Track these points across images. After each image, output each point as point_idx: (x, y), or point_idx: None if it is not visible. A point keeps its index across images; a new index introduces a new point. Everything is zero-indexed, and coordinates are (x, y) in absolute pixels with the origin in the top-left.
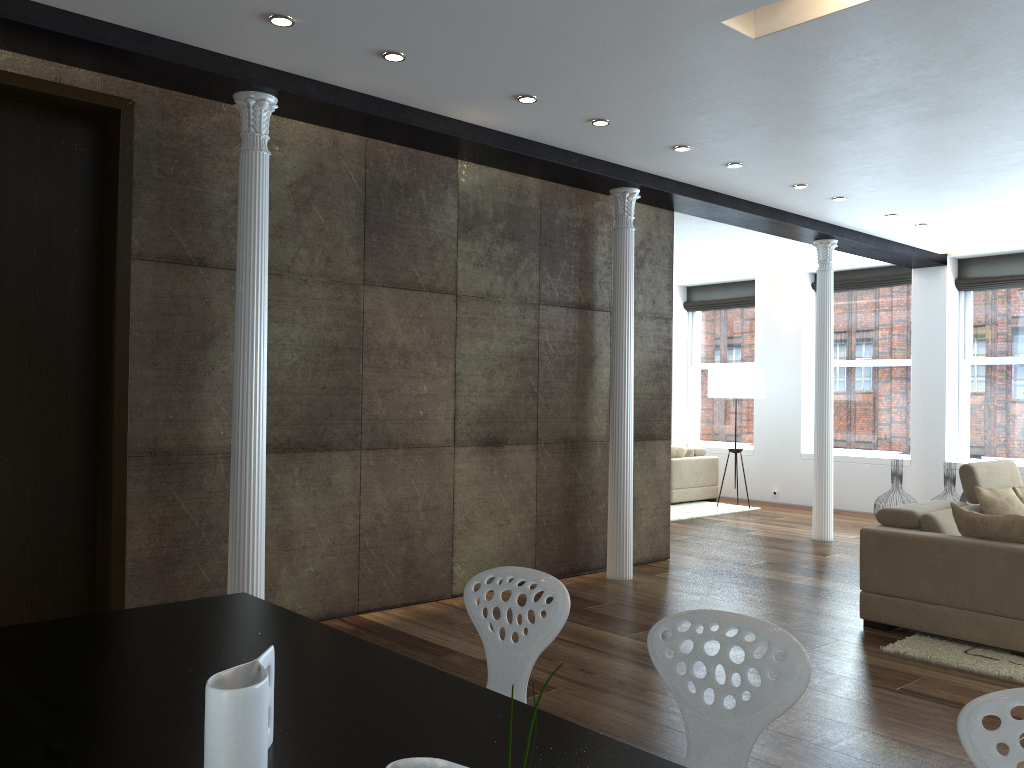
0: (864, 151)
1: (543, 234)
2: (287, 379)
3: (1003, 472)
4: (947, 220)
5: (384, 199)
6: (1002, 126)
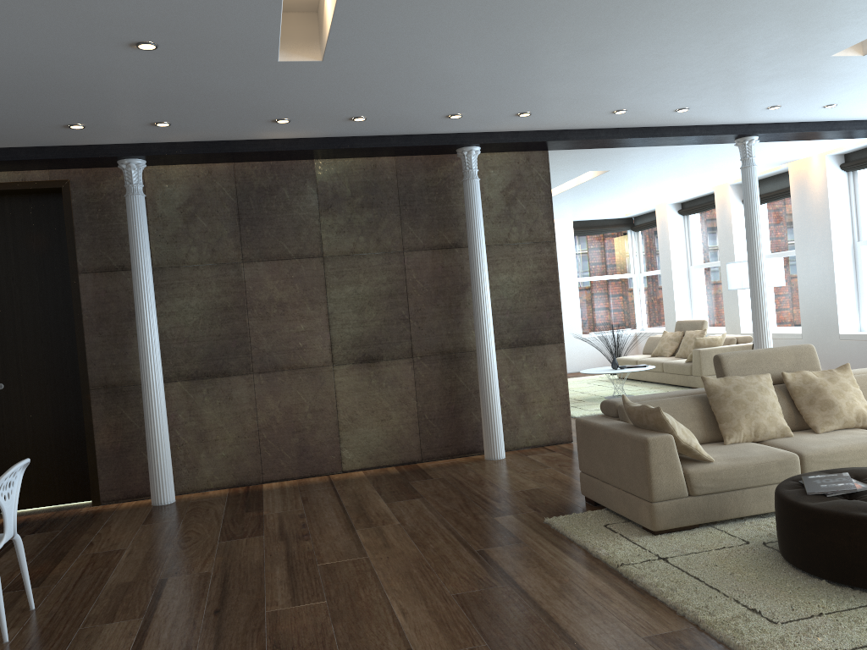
0: (600, 83)
1: (402, 197)
2: (191, 332)
3: (780, 358)
4: (847, 97)
5: (253, 201)
6: (667, 41)
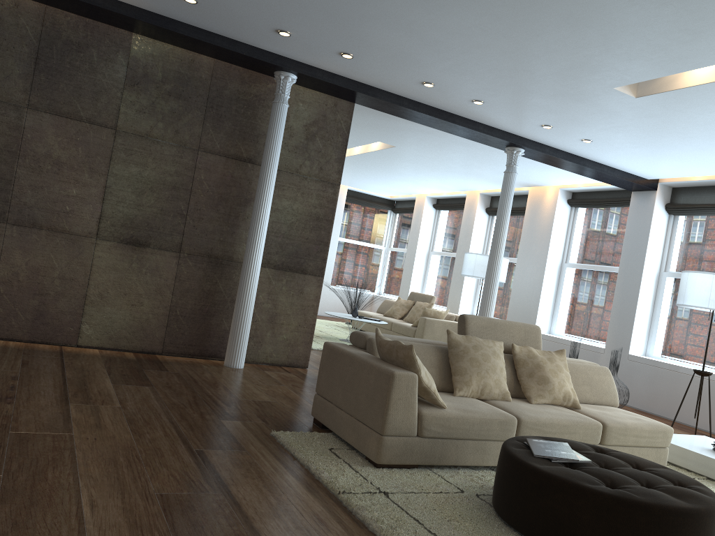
0: (425, 44)
1: (211, 99)
2: None
3: (513, 331)
4: (602, 137)
5: (56, 51)
6: (499, 17)
